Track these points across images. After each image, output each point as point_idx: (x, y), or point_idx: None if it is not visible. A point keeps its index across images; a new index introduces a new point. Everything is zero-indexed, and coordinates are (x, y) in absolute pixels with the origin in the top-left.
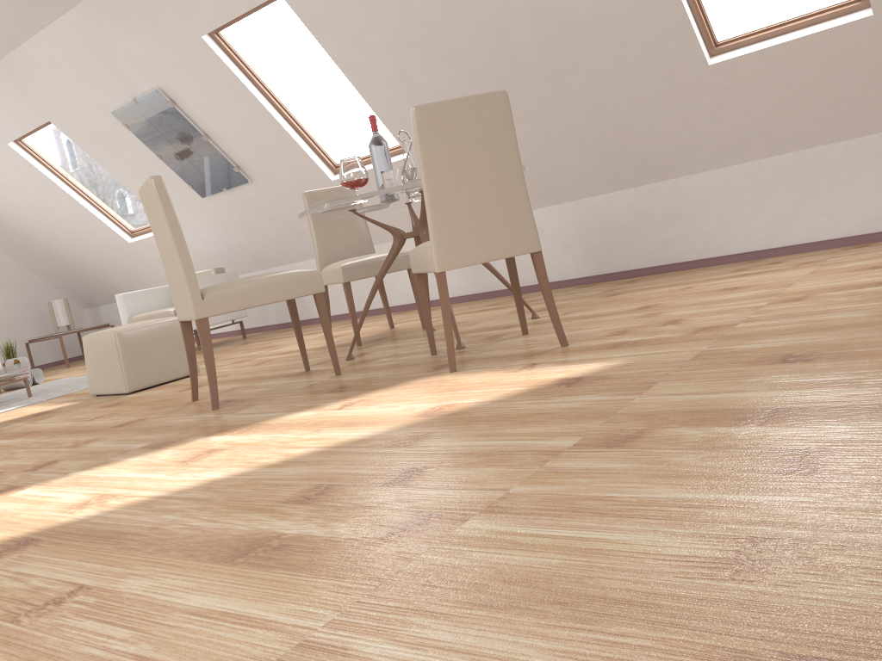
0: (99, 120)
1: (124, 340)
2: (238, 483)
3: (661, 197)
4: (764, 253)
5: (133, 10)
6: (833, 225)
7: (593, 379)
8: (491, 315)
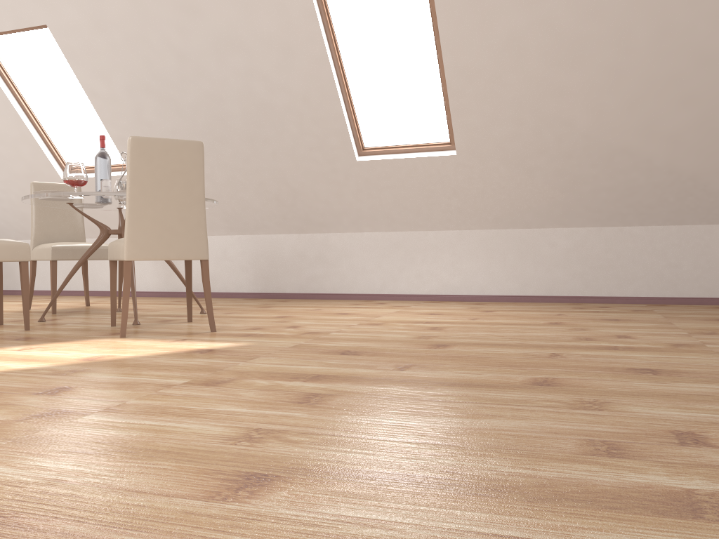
0: None
1: None
2: None
3: (316, 244)
4: (377, 296)
5: None
6: (421, 285)
7: (220, 351)
8: (171, 307)
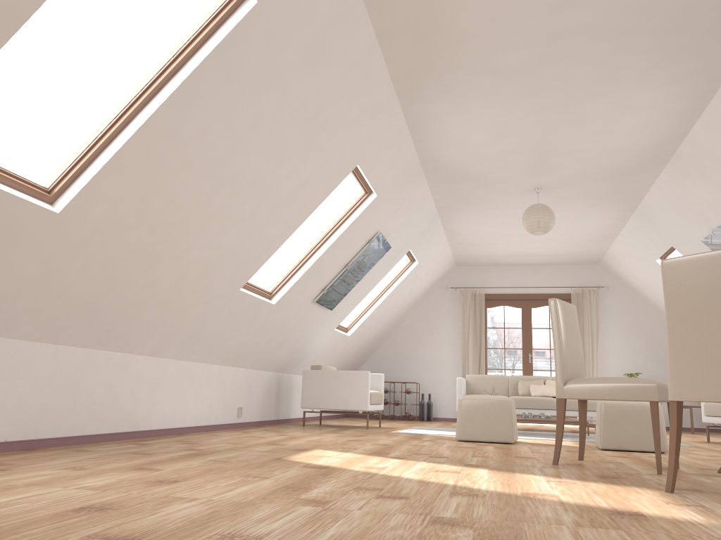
0: (697, 245)
1: (606, 409)
2: (392, 479)
3: None
4: None
5: (693, 169)
6: None
7: (632, 517)
8: None
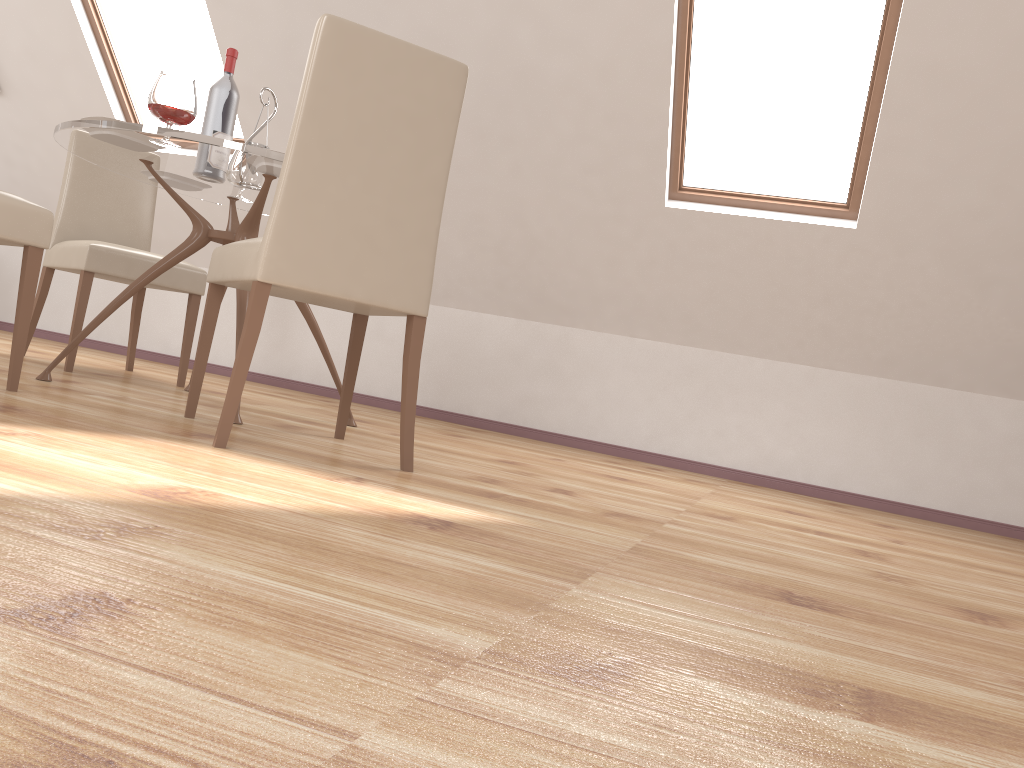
0: None
1: None
2: None
3: (545, 343)
4: (638, 454)
5: None
6: (723, 450)
7: (476, 533)
8: (283, 403)
